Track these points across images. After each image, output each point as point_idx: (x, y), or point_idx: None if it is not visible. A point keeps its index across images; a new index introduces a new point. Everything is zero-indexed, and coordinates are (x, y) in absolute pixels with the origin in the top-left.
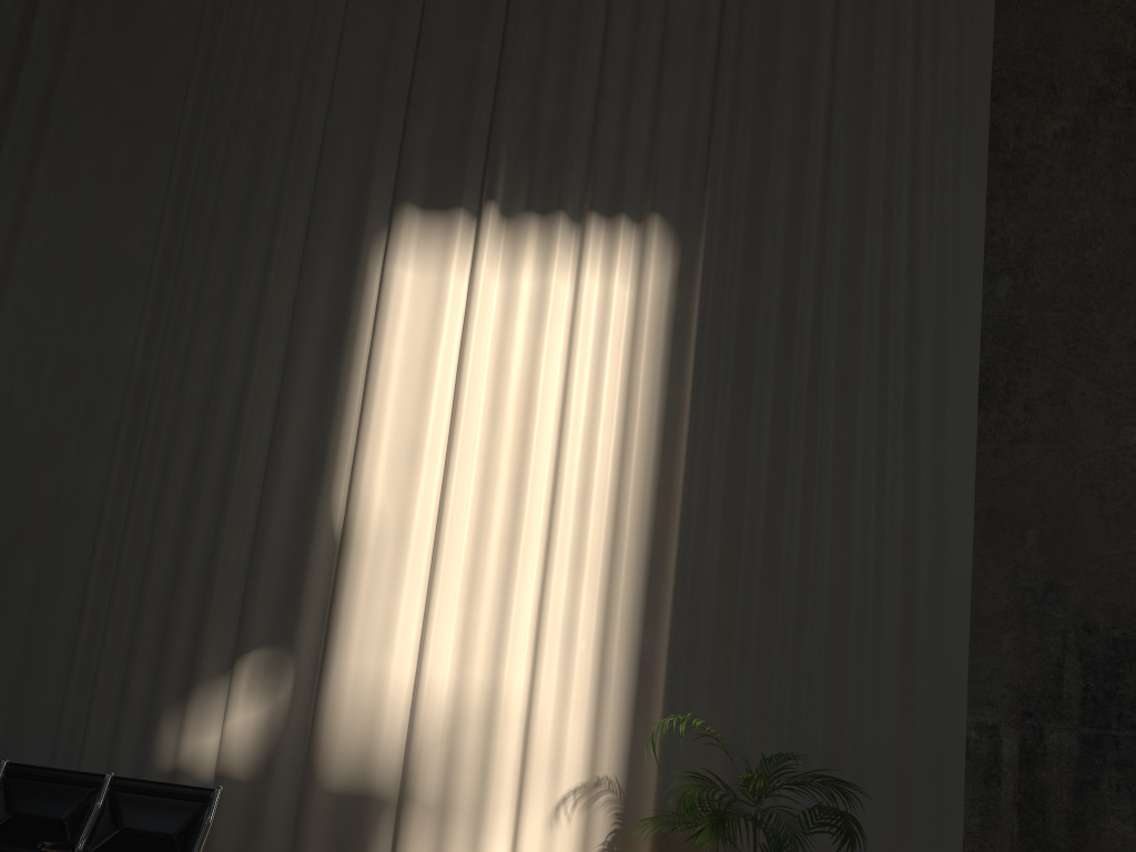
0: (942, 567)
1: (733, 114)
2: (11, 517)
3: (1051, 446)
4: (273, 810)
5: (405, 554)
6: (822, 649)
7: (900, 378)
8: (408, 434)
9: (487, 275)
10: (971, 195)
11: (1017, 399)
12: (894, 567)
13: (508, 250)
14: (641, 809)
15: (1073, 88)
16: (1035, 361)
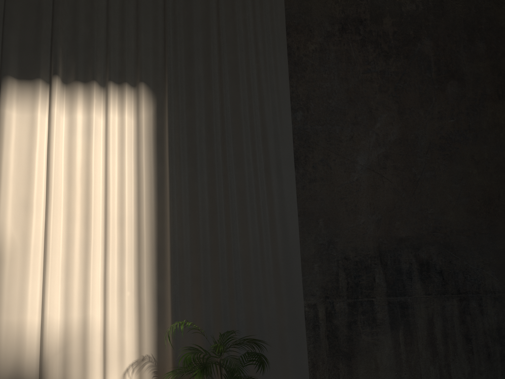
0: (287, 238)
1: (175, 36)
2: None
3: (324, 183)
4: None
5: (28, 258)
6: (241, 280)
7: (261, 157)
8: (23, 196)
9: (58, 113)
10: (282, 75)
11: (310, 164)
12: (267, 240)
13: (68, 100)
14: (166, 367)
15: (318, 30)
16: (315, 147)
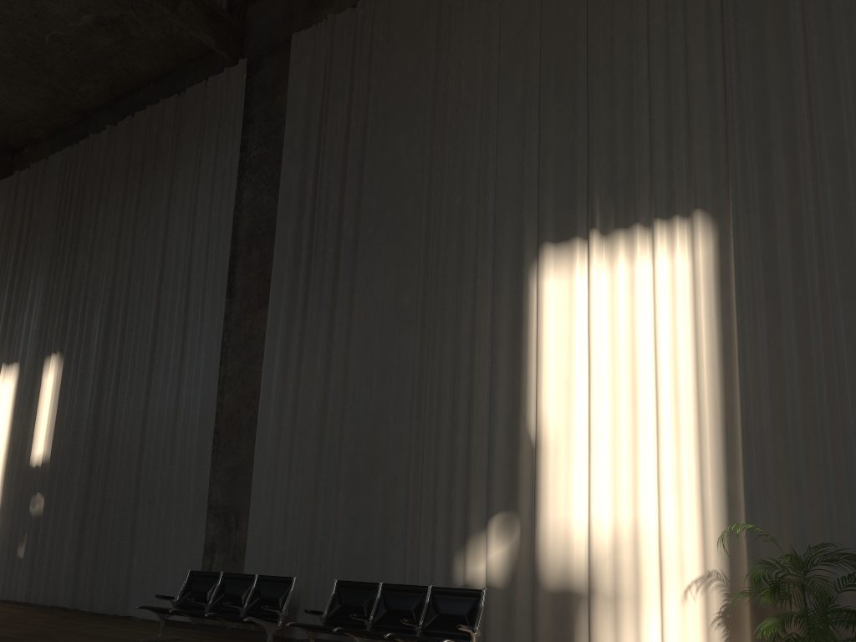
0: None
1: (741, 131)
2: (368, 457)
3: None
4: (518, 604)
5: (572, 447)
6: None
7: None
8: (564, 377)
9: (597, 273)
10: None
11: None
12: None
13: (608, 254)
14: (742, 589)
15: None
16: None
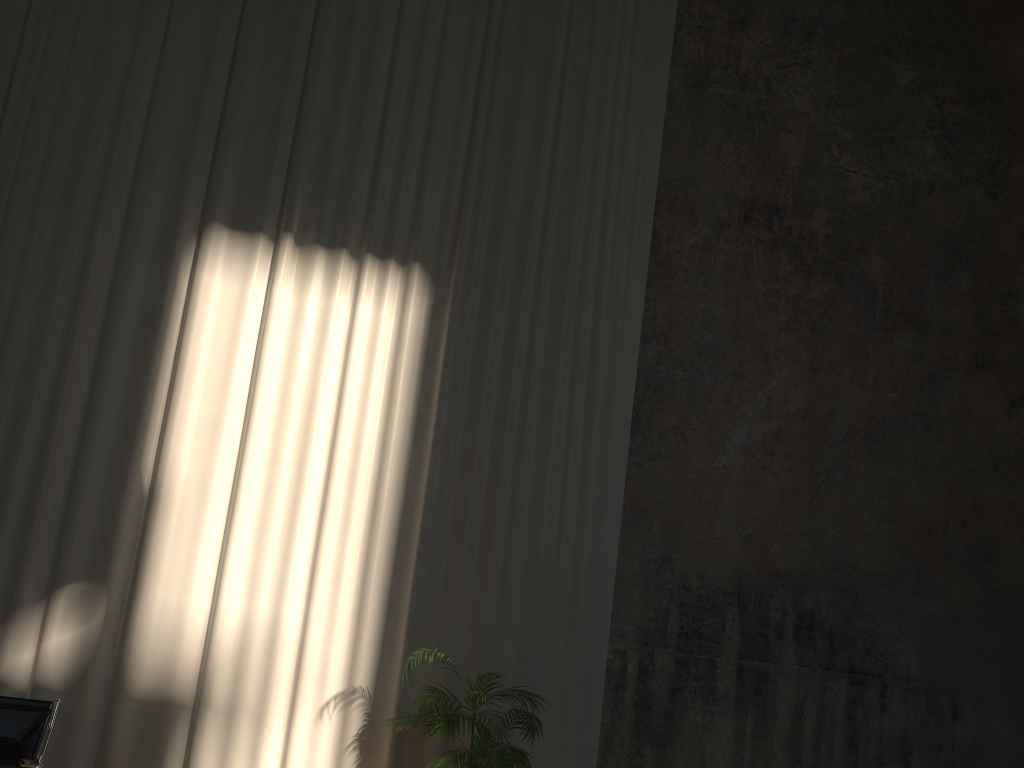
0: (600, 543)
1: (479, 194)
2: None
3: (673, 463)
4: (85, 714)
5: (206, 511)
6: (518, 597)
7: (581, 408)
8: (211, 414)
9: (282, 292)
10: (636, 283)
11: (655, 429)
12: (569, 541)
13: (299, 272)
14: (385, 709)
15: (705, 214)
16: (668, 403)
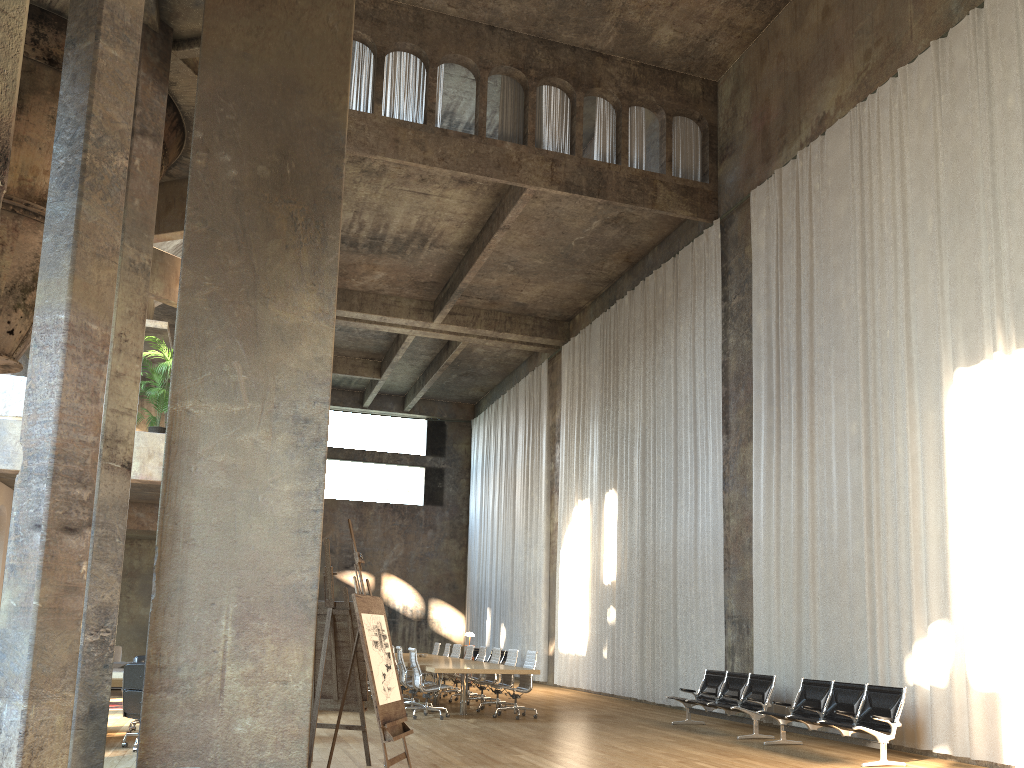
0: None
1: None
2: (834, 572)
3: None
4: (956, 702)
5: (990, 560)
6: None
7: None
8: (982, 494)
9: (1001, 395)
10: None
11: None
12: None
13: (1013, 374)
14: None
15: None
16: None
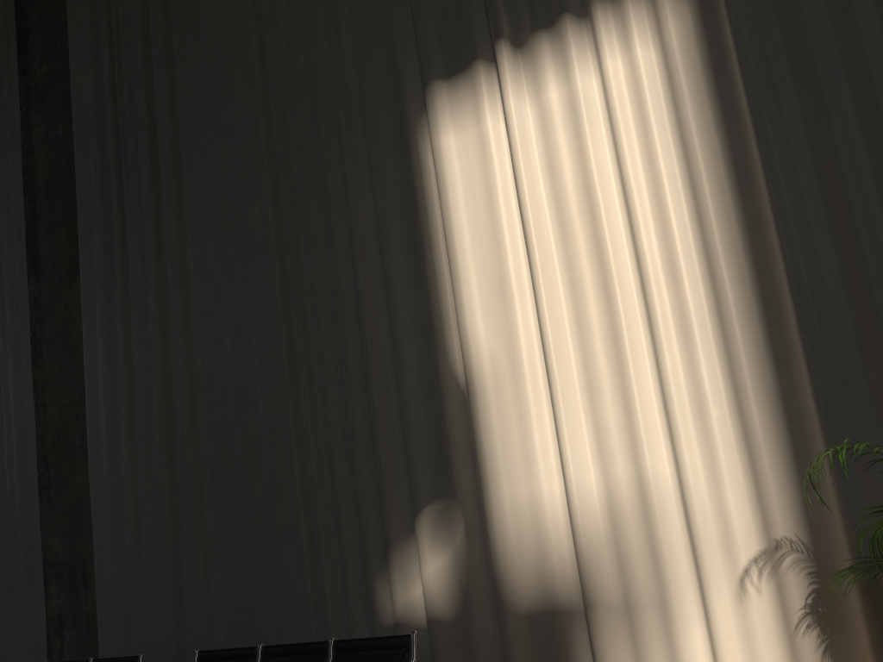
0: None
1: None
2: (235, 457)
3: None
4: (480, 641)
5: (522, 382)
6: None
7: None
8: (494, 276)
9: (517, 106)
10: None
11: None
12: None
13: (530, 75)
14: (837, 562)
15: None
16: None
